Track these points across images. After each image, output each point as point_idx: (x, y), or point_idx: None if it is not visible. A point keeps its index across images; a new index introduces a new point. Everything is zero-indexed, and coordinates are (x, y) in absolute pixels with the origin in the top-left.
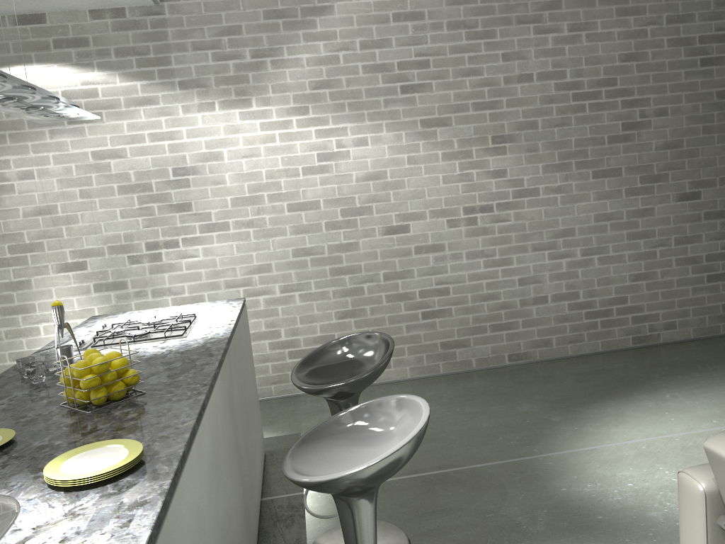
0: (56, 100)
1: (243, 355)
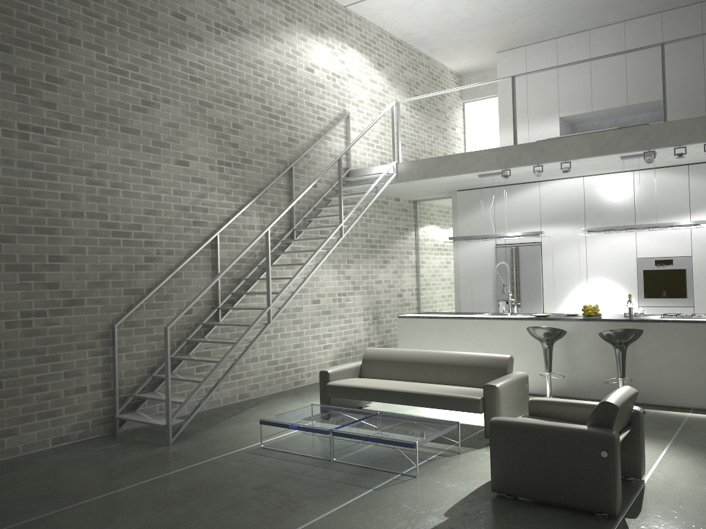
0: (651, 229)
1: (699, 340)
